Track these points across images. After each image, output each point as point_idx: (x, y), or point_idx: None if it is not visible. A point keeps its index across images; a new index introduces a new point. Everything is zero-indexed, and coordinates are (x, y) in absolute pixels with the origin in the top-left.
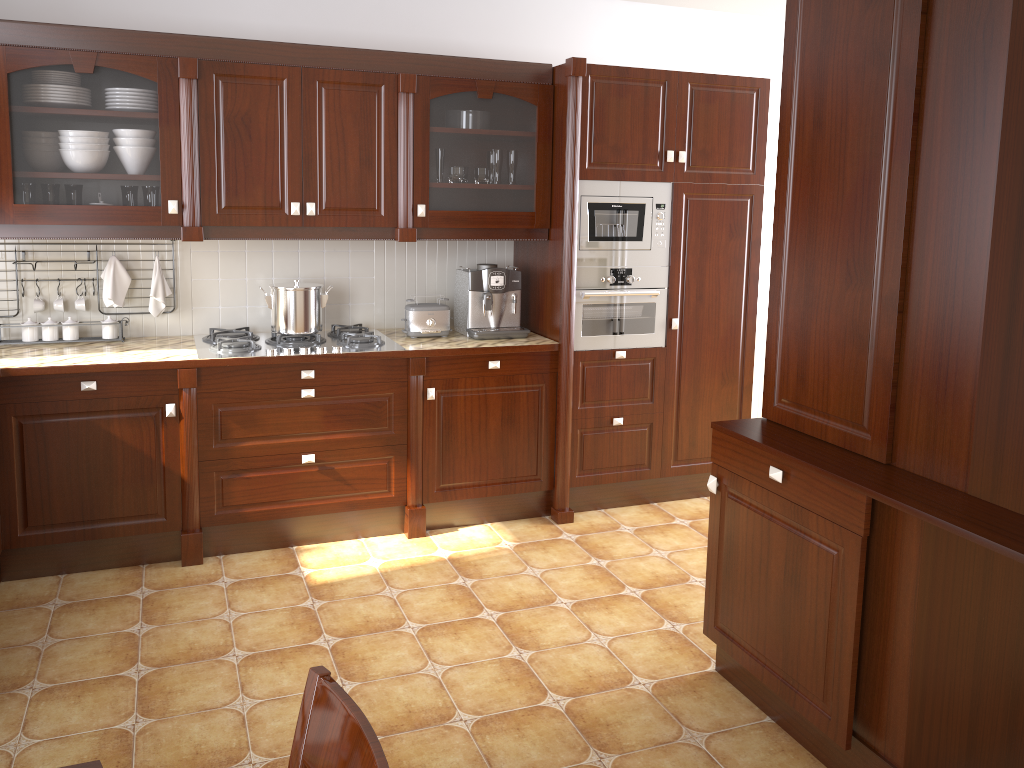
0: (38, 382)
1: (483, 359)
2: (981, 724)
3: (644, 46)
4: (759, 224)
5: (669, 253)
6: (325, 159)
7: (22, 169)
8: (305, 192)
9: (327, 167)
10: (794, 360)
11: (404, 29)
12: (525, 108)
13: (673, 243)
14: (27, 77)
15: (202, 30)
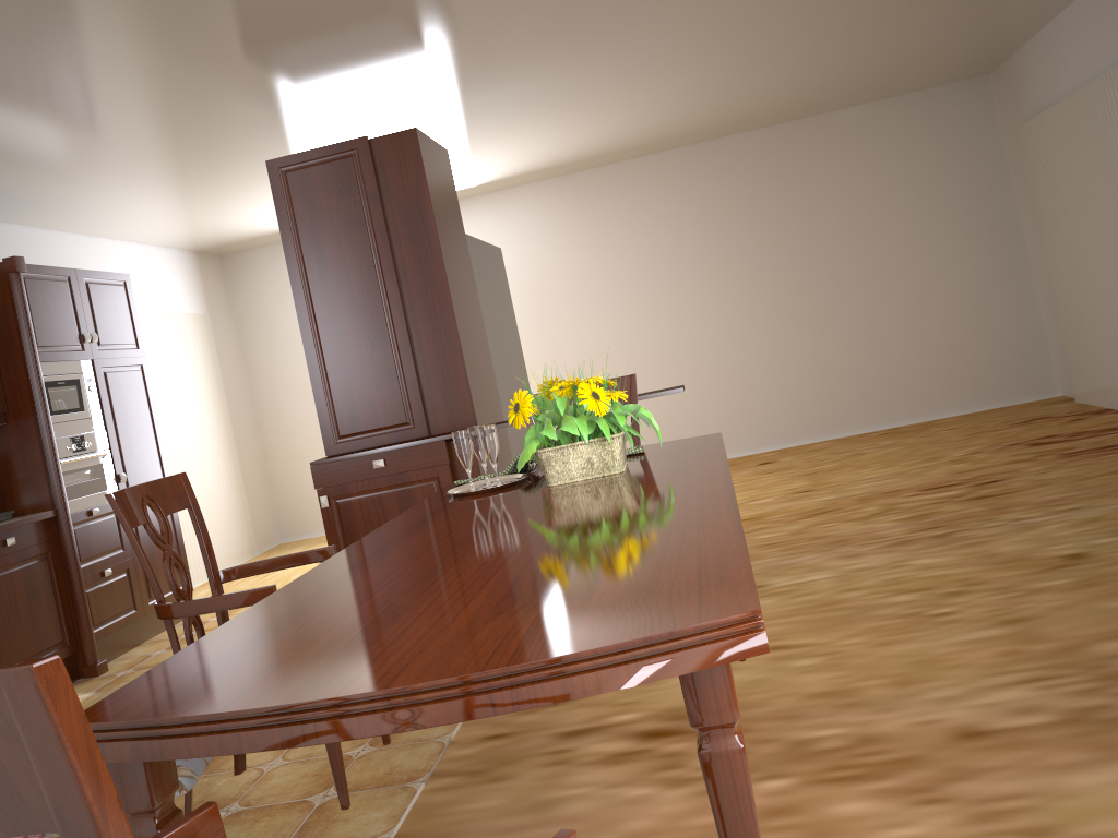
0: None
1: (0, 538)
2: None
3: None
4: (151, 387)
5: (104, 419)
6: None
7: None
8: None
9: None
10: (344, 408)
11: None
12: None
13: (105, 409)
14: None
15: None
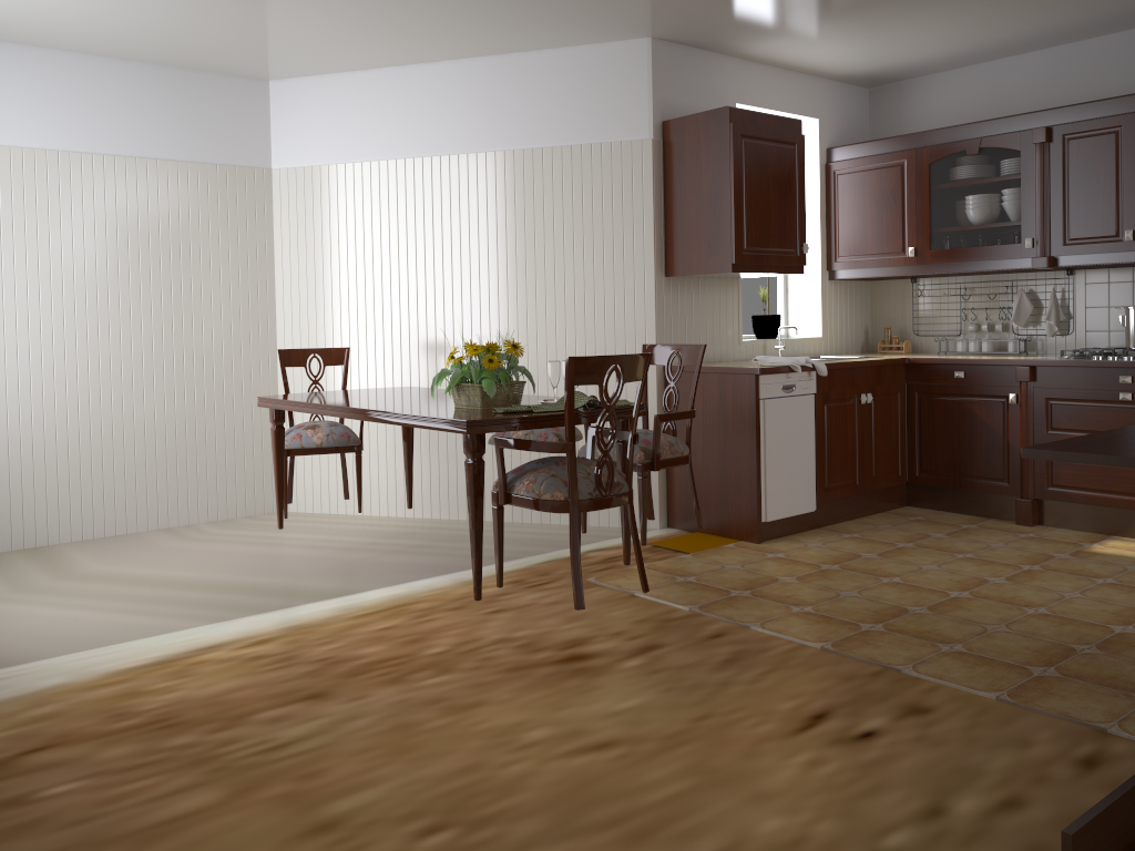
0: (930, 370)
1: None
2: None
3: None
4: None
5: None
6: None
7: (935, 226)
8: None
9: None
10: None
11: None
12: None
13: None
14: (939, 164)
15: (1097, 99)
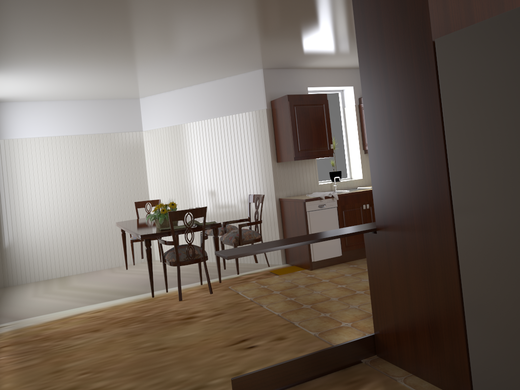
0: None
1: None
2: (400, 334)
3: None
4: None
5: None
6: None
7: None
8: None
9: None
10: None
11: None
12: None
13: None
14: None
15: None
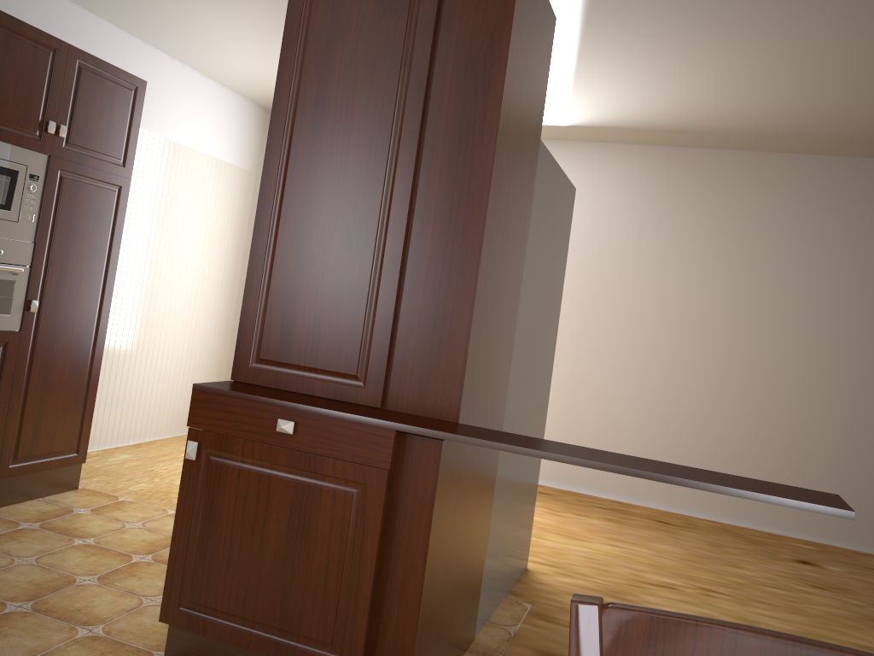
0: None
1: None
2: (442, 625)
3: (6, 12)
4: (123, 216)
5: (37, 229)
6: None
7: None
8: None
9: None
10: (278, 321)
11: None
12: None
13: (43, 219)
14: None
15: None
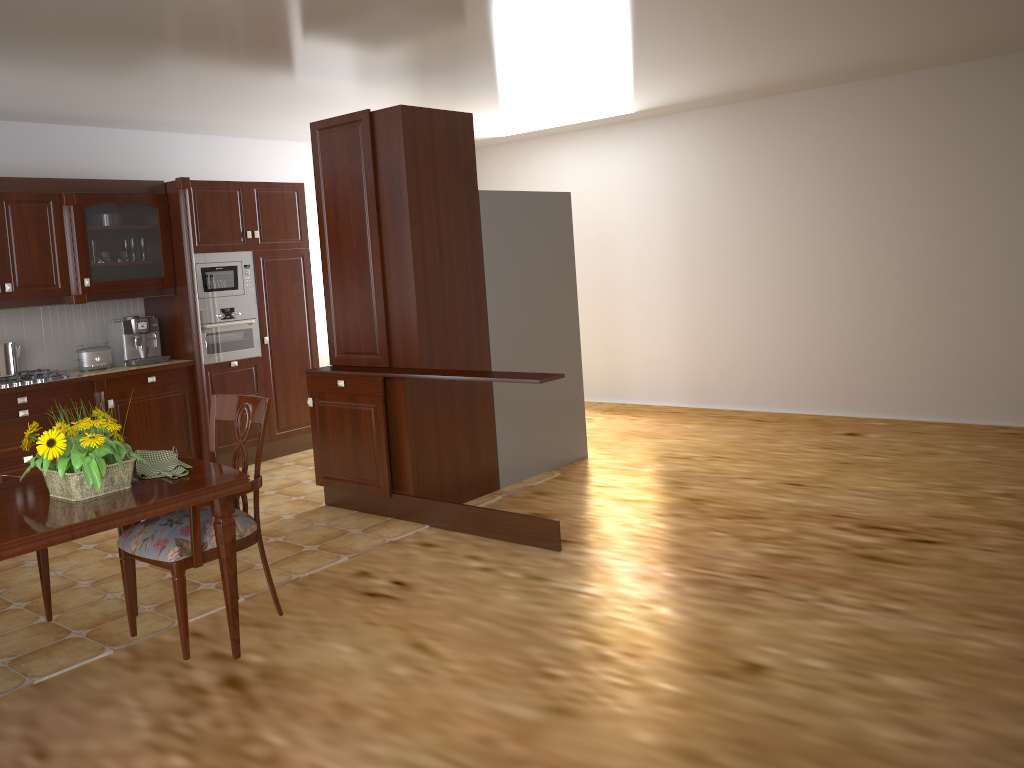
0: None
1: (144, 376)
2: (444, 472)
3: (217, 163)
4: (310, 272)
5: (256, 295)
6: (15, 253)
7: None
8: (3, 276)
9: (17, 258)
10: (342, 331)
11: (47, 160)
12: (150, 210)
13: (258, 289)
14: None
15: None
